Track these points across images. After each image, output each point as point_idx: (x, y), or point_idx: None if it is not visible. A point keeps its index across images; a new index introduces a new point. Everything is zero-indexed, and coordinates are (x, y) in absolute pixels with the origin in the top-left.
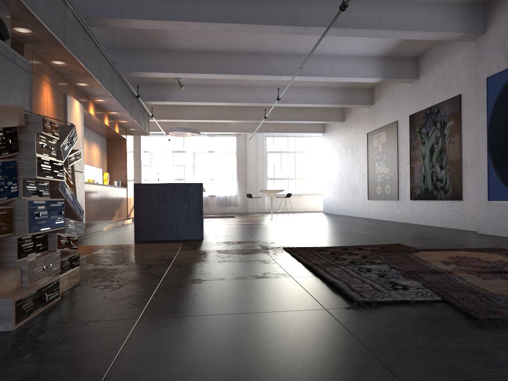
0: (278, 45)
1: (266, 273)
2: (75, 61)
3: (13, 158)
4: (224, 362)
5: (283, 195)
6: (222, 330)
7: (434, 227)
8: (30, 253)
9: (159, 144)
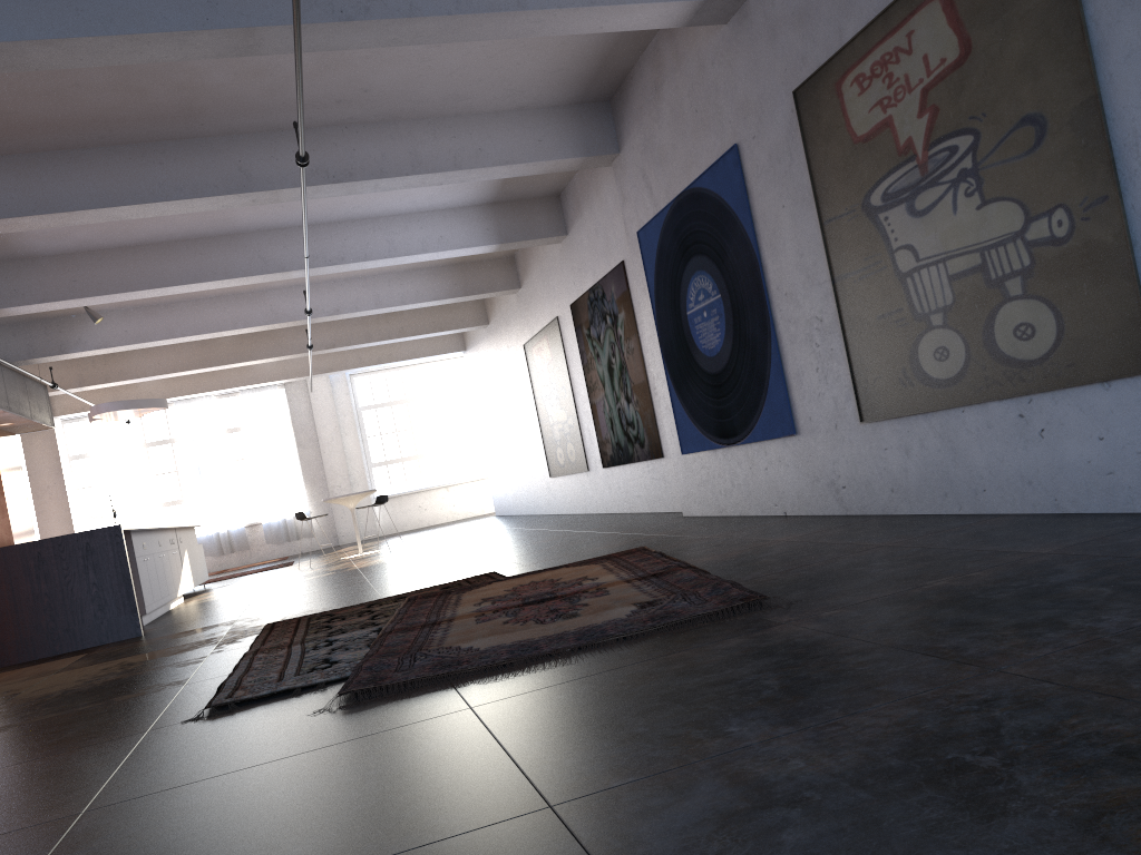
0: (263, 215)
1: (153, 686)
2: None
3: None
4: None
5: (413, 493)
6: None
7: (633, 517)
8: None
9: (111, 434)
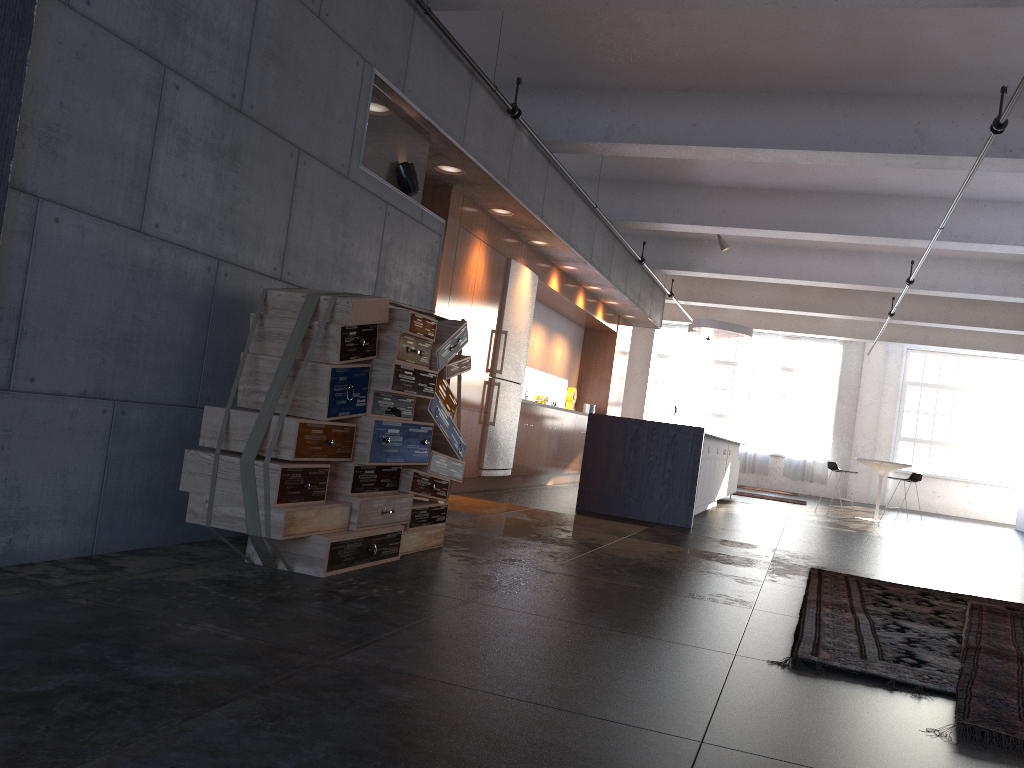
0: (906, 181)
1: (719, 594)
2: (523, 210)
3: (367, 363)
4: (513, 664)
5: (931, 477)
6: (554, 637)
7: None
8: (370, 489)
9: (691, 345)
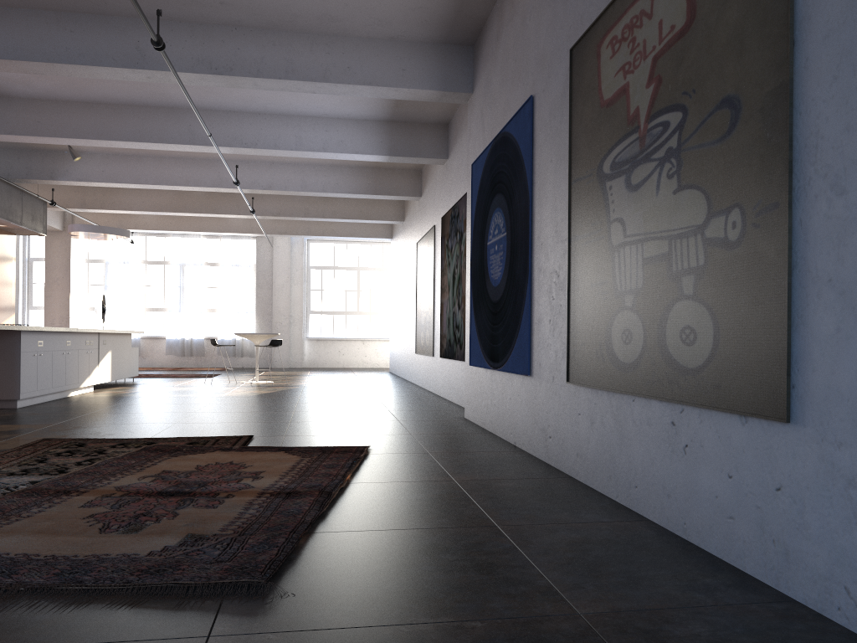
0: (191, 95)
1: None
2: None
3: None
4: None
5: (336, 340)
6: None
7: (440, 405)
8: None
9: (122, 249)
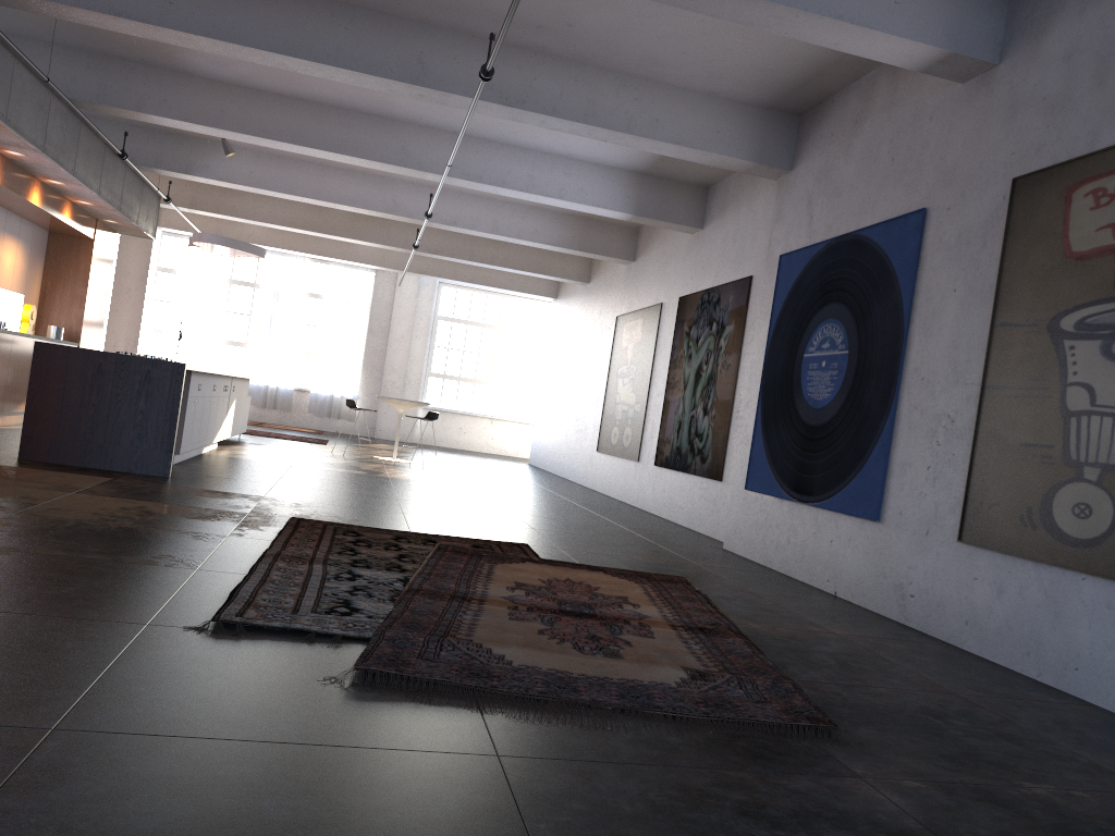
0: (420, 109)
1: (165, 556)
2: None
3: None
4: None
5: (458, 413)
6: None
7: (670, 526)
8: None
9: (203, 260)
